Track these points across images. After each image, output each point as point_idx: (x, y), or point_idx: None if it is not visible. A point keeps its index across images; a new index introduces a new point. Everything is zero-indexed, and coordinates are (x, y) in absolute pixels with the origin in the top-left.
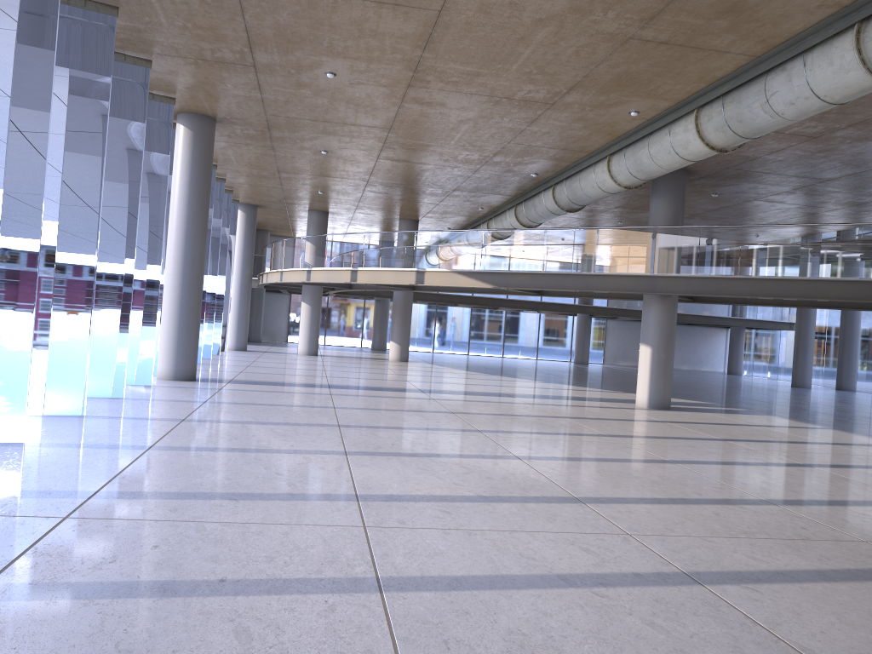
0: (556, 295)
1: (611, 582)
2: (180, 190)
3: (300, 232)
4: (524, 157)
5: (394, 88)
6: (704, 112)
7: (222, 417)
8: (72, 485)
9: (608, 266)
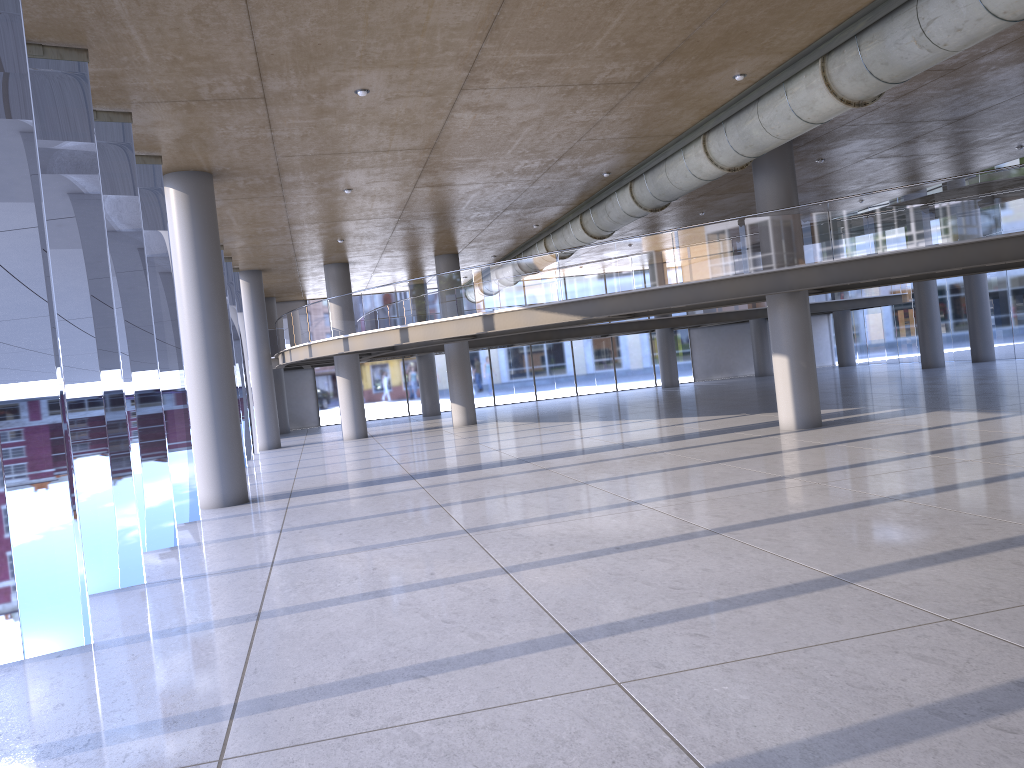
0: (653, 314)
1: (1002, 705)
2: (186, 269)
3: (312, 292)
4: (596, 154)
5: (442, 96)
6: (833, 61)
7: (318, 549)
8: (197, 701)
9: (721, 268)
